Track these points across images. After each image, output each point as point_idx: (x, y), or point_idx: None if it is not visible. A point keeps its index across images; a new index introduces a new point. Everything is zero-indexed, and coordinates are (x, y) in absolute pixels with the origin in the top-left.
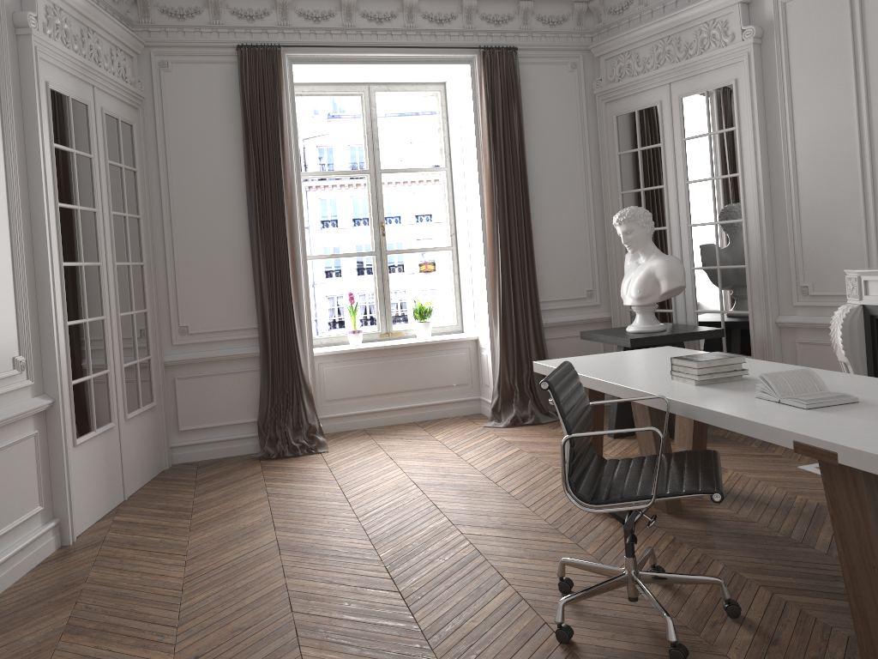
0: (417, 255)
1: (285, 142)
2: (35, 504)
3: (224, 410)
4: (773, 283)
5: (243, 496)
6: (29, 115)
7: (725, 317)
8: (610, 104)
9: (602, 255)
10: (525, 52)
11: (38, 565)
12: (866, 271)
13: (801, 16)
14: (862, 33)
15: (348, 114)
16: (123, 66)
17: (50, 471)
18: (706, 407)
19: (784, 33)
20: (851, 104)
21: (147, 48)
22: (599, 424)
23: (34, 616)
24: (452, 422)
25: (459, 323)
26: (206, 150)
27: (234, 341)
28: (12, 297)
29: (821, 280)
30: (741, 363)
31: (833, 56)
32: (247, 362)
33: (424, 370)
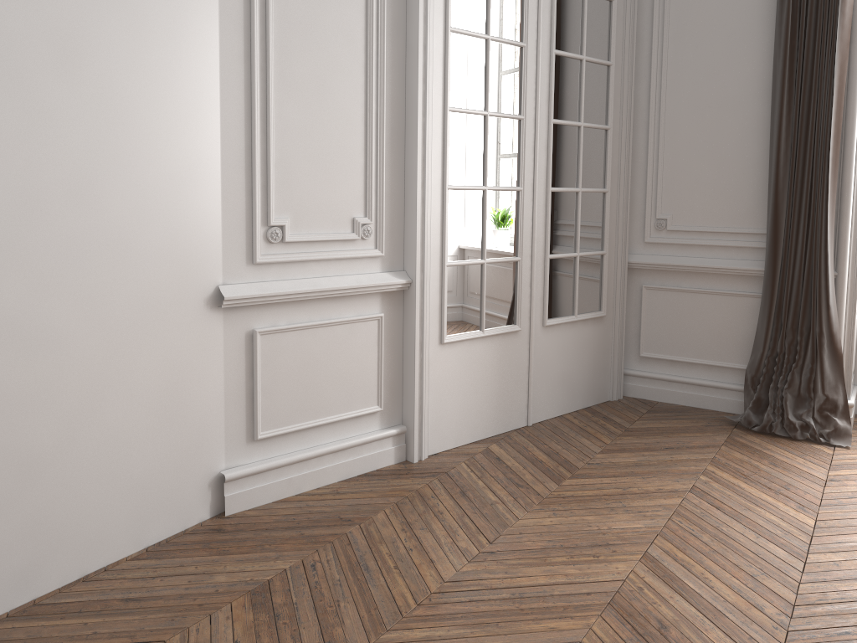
0: None
1: None
2: (370, 402)
3: (701, 343)
4: None
5: (657, 477)
6: None
7: None
8: None
9: None
10: None
11: (358, 476)
12: None
13: None
14: None
15: None
16: None
17: (402, 367)
18: None
19: None
20: None
21: None
22: None
23: (265, 547)
24: None
25: None
26: None
27: (729, 250)
28: (360, 142)
29: None
30: None
31: None
32: (744, 282)
33: None
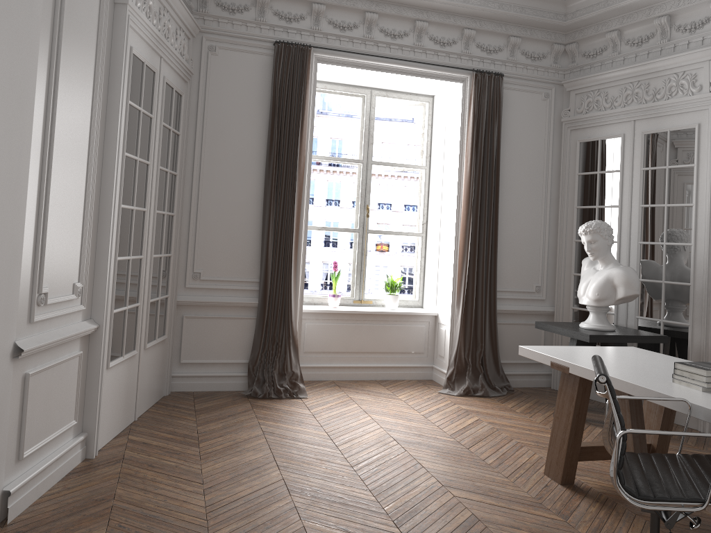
0: (375, 236)
1: (303, 127)
2: (71, 418)
3: (220, 349)
4: None
5: (242, 431)
6: (115, 73)
7: (665, 326)
8: (575, 131)
9: (551, 257)
10: (508, 79)
11: (67, 475)
12: None
13: None
14: None
15: (334, 112)
16: (183, 45)
17: (85, 389)
18: None
19: None
20: None
21: (200, 33)
22: (583, 411)
23: (72, 528)
24: (409, 385)
25: (420, 299)
26: (236, 125)
27: (237, 291)
28: (80, 229)
29: None
30: None
31: None
32: (245, 310)
33: (389, 336)
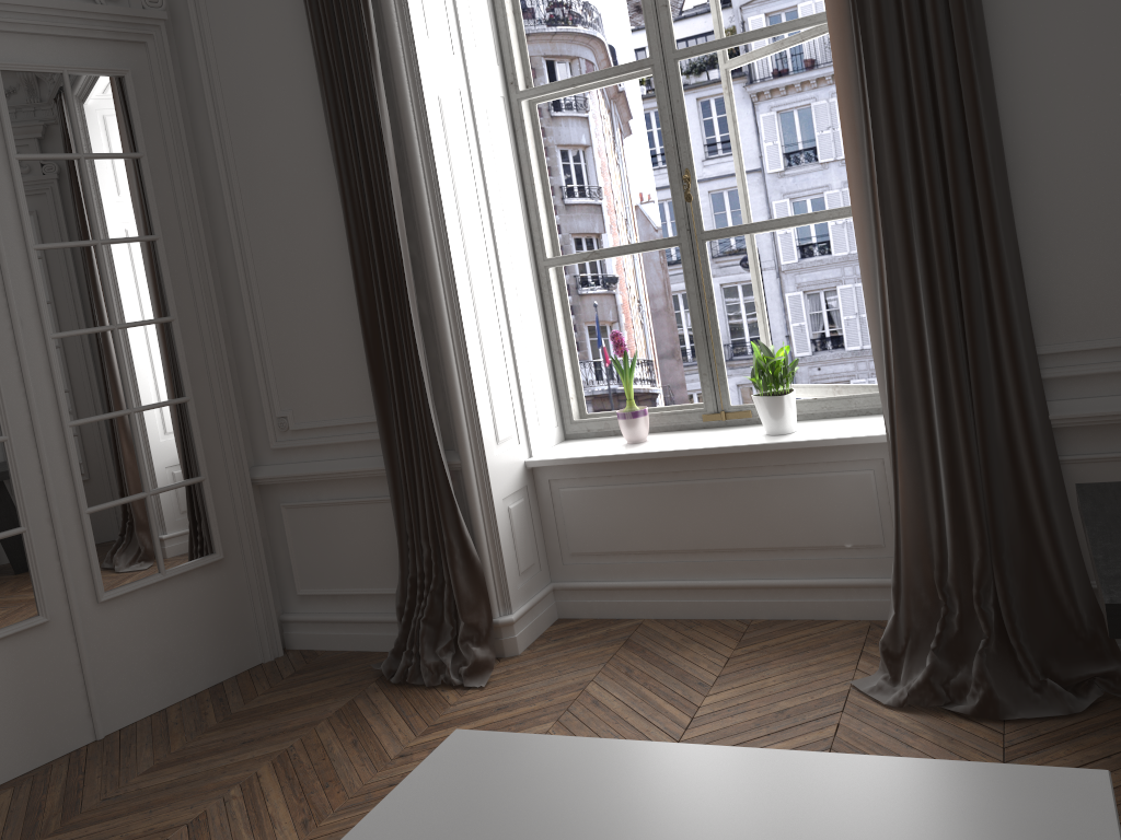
0: None
1: (375, 46)
2: None
3: (356, 568)
4: None
5: (173, 804)
6: None
7: None
8: None
9: None
10: None
11: None
12: None
13: None
14: None
15: None
16: None
17: None
18: None
19: None
20: None
21: None
22: None
23: None
24: (816, 643)
25: None
26: (273, 92)
27: (357, 445)
28: None
29: None
30: None
31: None
32: (381, 484)
33: (771, 507)
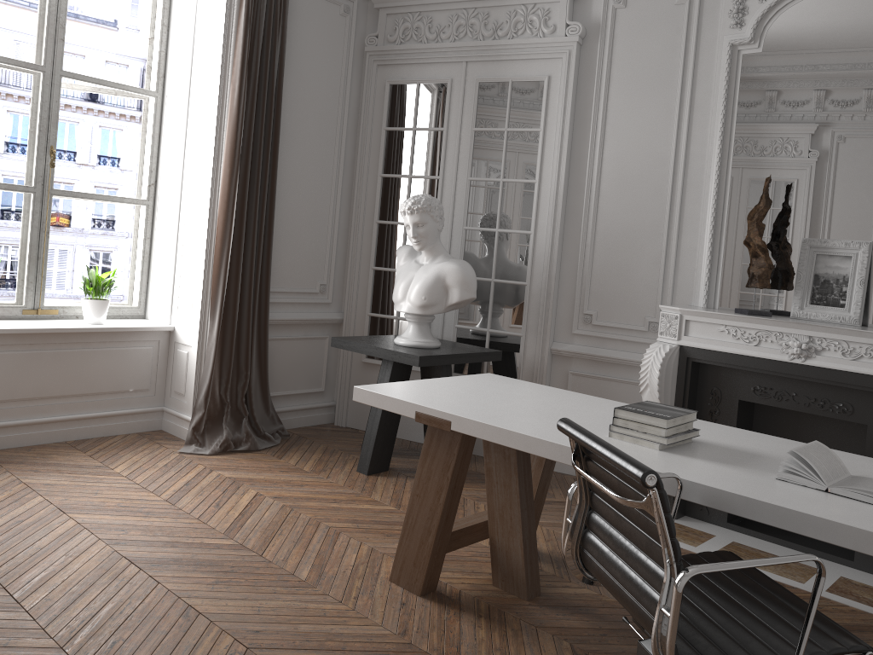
0: None
1: None
2: None
3: None
4: (555, 306)
5: None
6: None
7: (492, 337)
8: (384, 68)
9: (342, 244)
10: None
11: None
12: (692, 311)
13: (631, 28)
14: (694, 62)
15: None
16: None
17: None
18: (759, 498)
19: (610, 41)
20: (670, 132)
21: None
22: (460, 483)
23: None
24: (127, 444)
25: (142, 305)
26: None
27: None
28: None
29: (608, 310)
30: (693, 421)
31: (660, 78)
32: None
33: (92, 367)
